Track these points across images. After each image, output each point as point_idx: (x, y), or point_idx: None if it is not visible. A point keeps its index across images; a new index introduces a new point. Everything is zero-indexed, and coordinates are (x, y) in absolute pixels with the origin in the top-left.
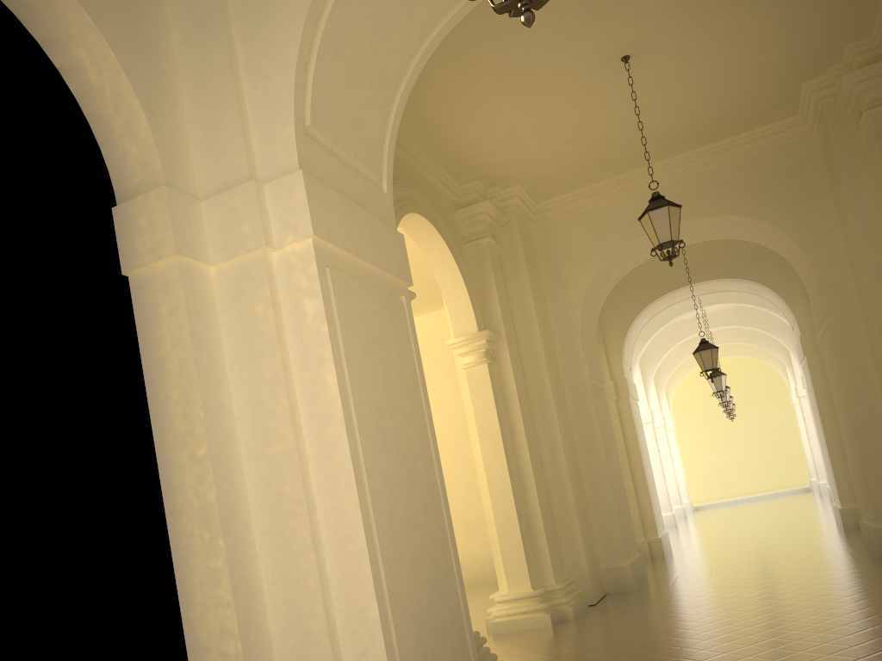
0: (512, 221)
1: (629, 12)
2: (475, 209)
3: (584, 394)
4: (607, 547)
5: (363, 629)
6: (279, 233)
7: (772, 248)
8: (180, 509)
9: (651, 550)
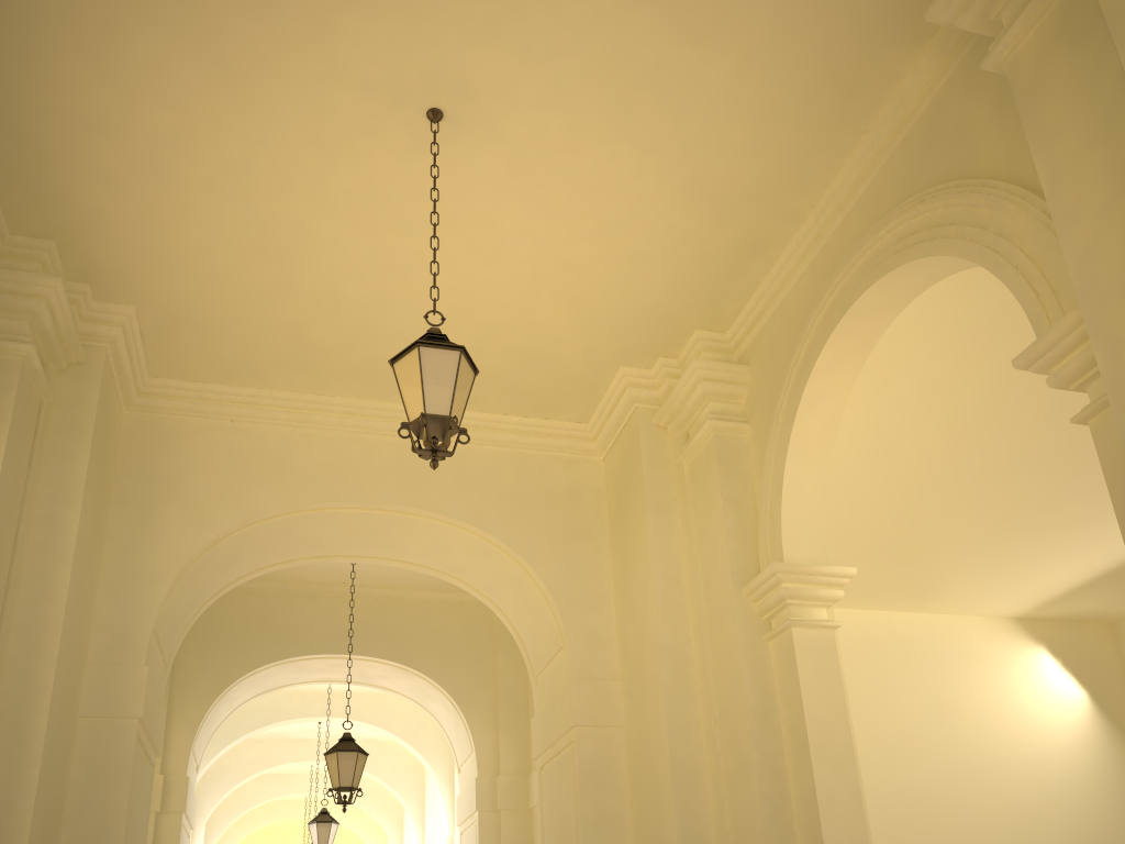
0: (94, 366)
1: None
2: (24, 282)
3: (117, 753)
4: None
5: None
6: None
7: (497, 611)
8: None
9: None
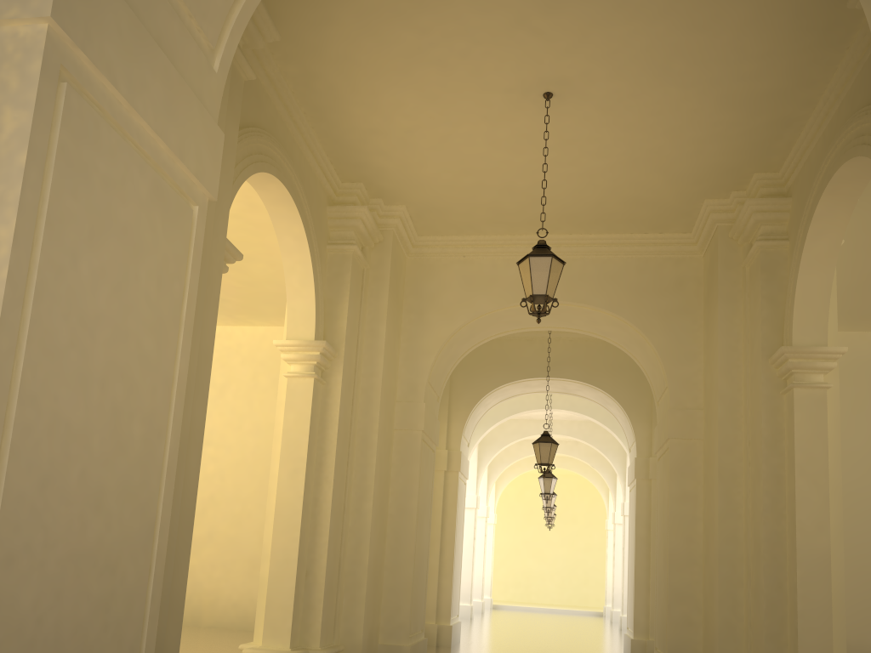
0: (388, 242)
1: (565, 38)
2: (350, 211)
3: (412, 448)
4: (391, 621)
5: None
6: None
7: (634, 358)
8: None
9: (439, 636)
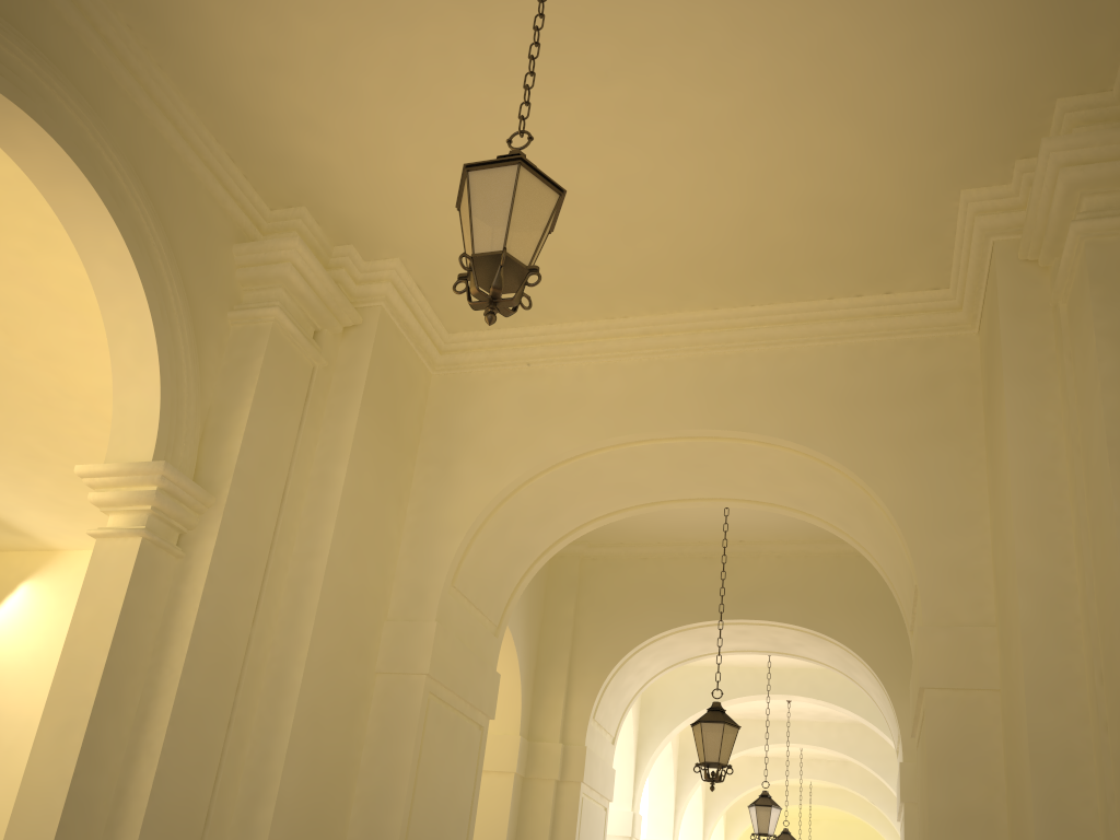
0: (370, 326)
1: None
2: (271, 249)
3: (406, 709)
4: None
5: None
6: None
7: (863, 550)
8: None
9: None
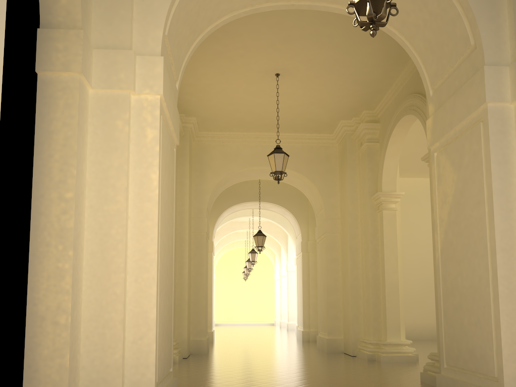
0: (187, 136)
1: (289, 53)
2: None
3: (201, 241)
4: (196, 328)
5: (143, 323)
6: (140, 86)
7: (304, 193)
8: (43, 227)
9: None
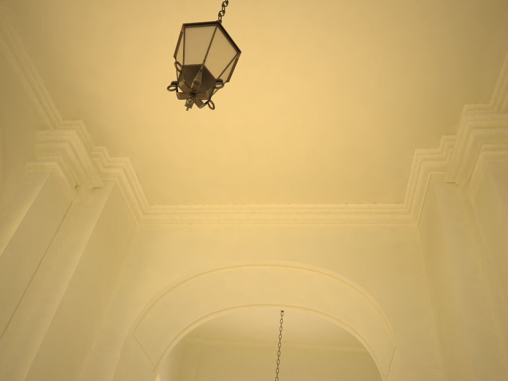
0: (107, 188)
1: None
2: (59, 134)
3: None
4: None
5: None
6: None
7: (358, 336)
8: None
9: None
